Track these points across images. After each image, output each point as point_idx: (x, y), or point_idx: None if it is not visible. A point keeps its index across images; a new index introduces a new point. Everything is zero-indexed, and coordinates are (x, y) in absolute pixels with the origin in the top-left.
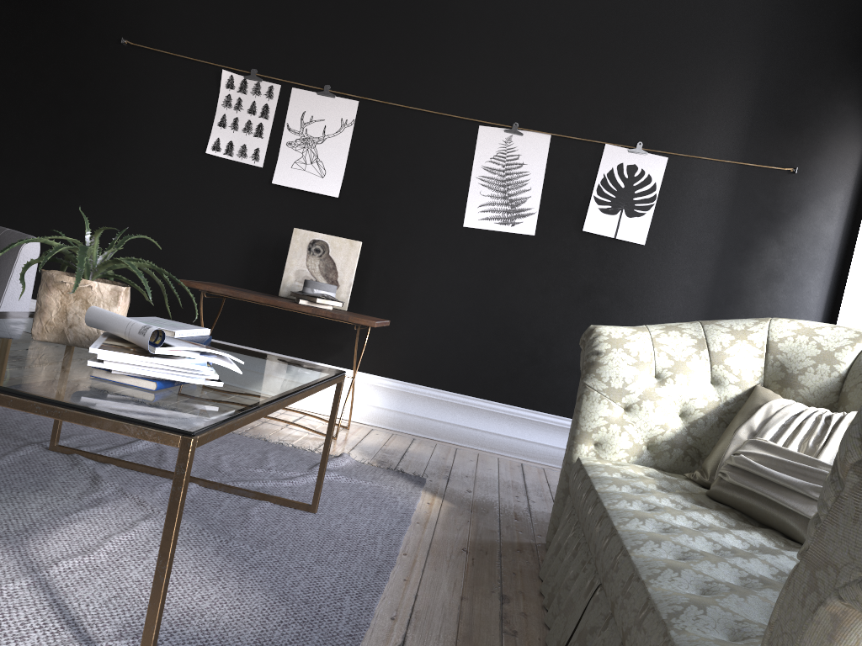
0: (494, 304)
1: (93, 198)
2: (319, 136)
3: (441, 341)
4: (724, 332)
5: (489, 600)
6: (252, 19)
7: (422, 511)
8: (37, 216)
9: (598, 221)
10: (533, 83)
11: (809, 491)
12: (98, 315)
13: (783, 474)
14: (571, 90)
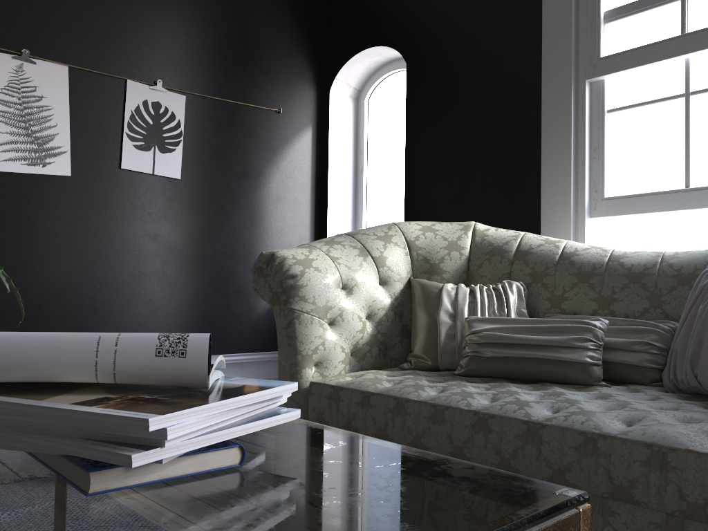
0: (40, 257)
1: None
2: None
3: None
4: (374, 239)
5: None
6: None
7: None
8: None
9: (134, 158)
10: (37, 6)
11: (572, 342)
12: None
13: (540, 336)
14: (81, 20)
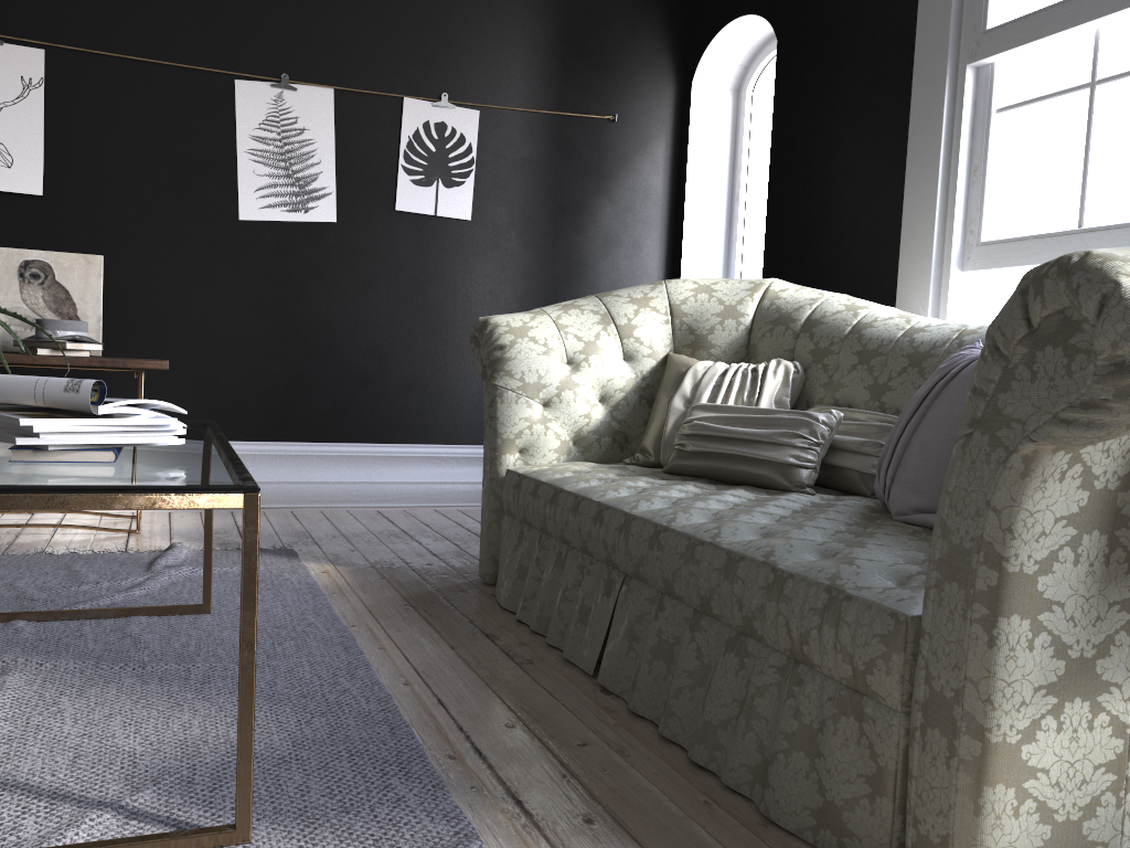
0: (301, 318)
1: None
2: None
3: (239, 377)
4: (625, 303)
5: (479, 641)
6: None
7: (325, 582)
8: None
9: (412, 196)
10: (298, 20)
11: (777, 438)
12: None
13: (746, 429)
14: (348, 28)
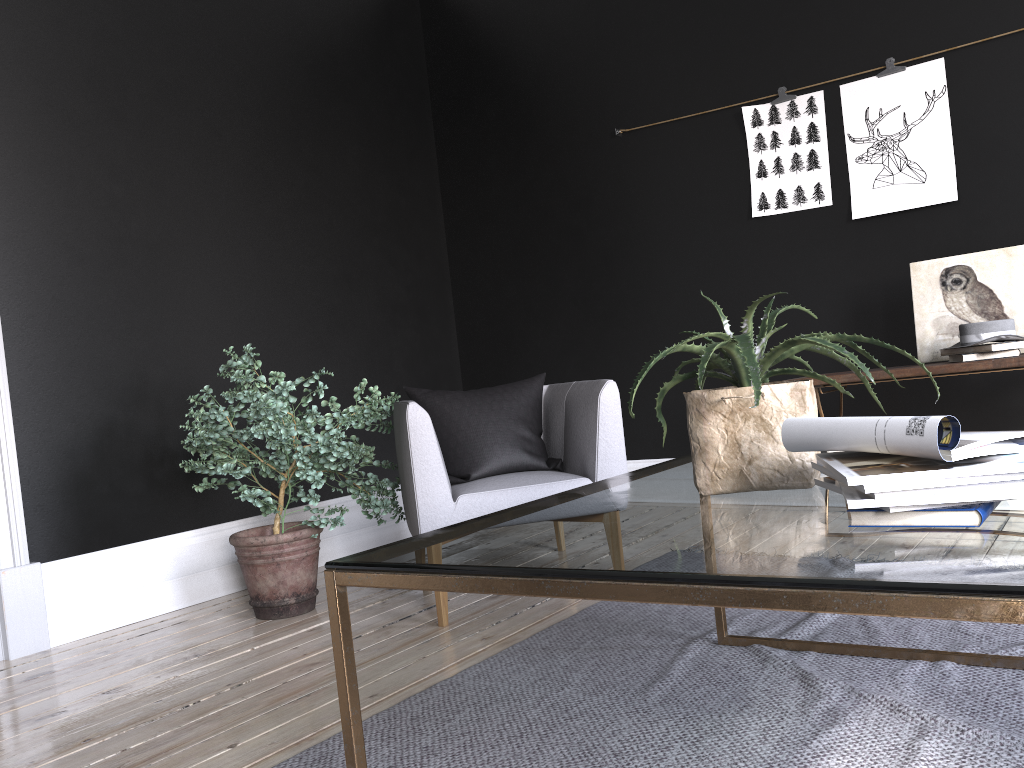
0: None
1: (637, 324)
2: (899, 130)
3: None
4: None
5: None
6: (758, 29)
7: None
8: (584, 366)
9: None
10: None
11: None
12: (807, 429)
13: None
14: None
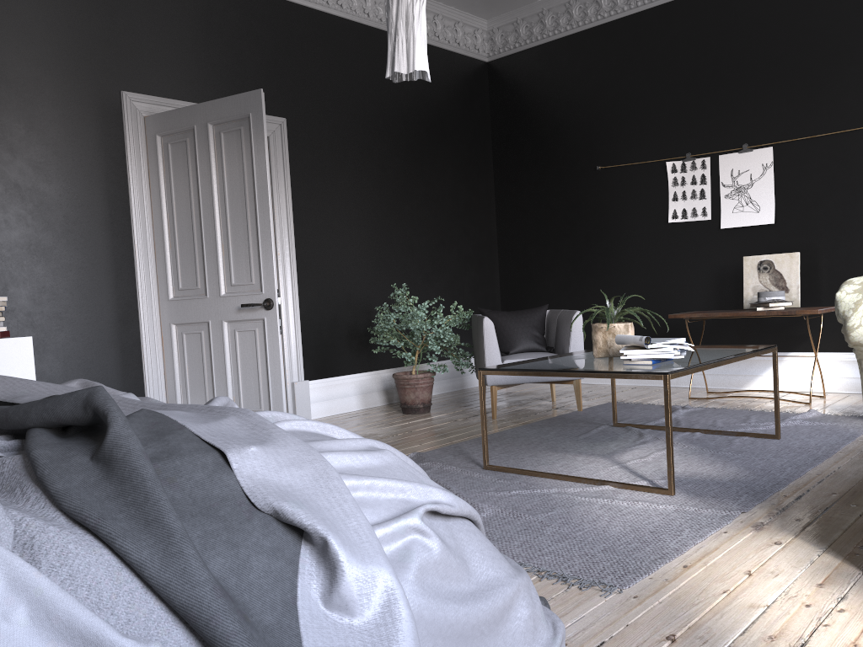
0: None
1: (602, 276)
2: (747, 183)
3: None
4: None
5: None
6: (677, 119)
7: None
8: (571, 297)
9: None
10: None
11: None
12: (620, 338)
13: None
14: None
